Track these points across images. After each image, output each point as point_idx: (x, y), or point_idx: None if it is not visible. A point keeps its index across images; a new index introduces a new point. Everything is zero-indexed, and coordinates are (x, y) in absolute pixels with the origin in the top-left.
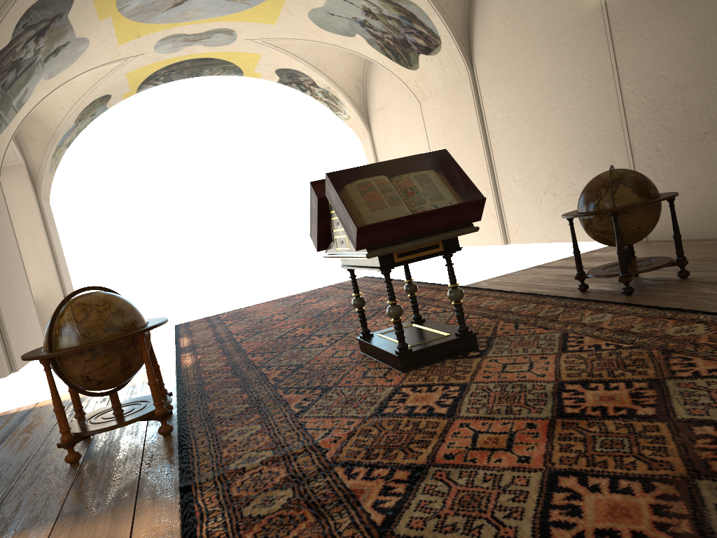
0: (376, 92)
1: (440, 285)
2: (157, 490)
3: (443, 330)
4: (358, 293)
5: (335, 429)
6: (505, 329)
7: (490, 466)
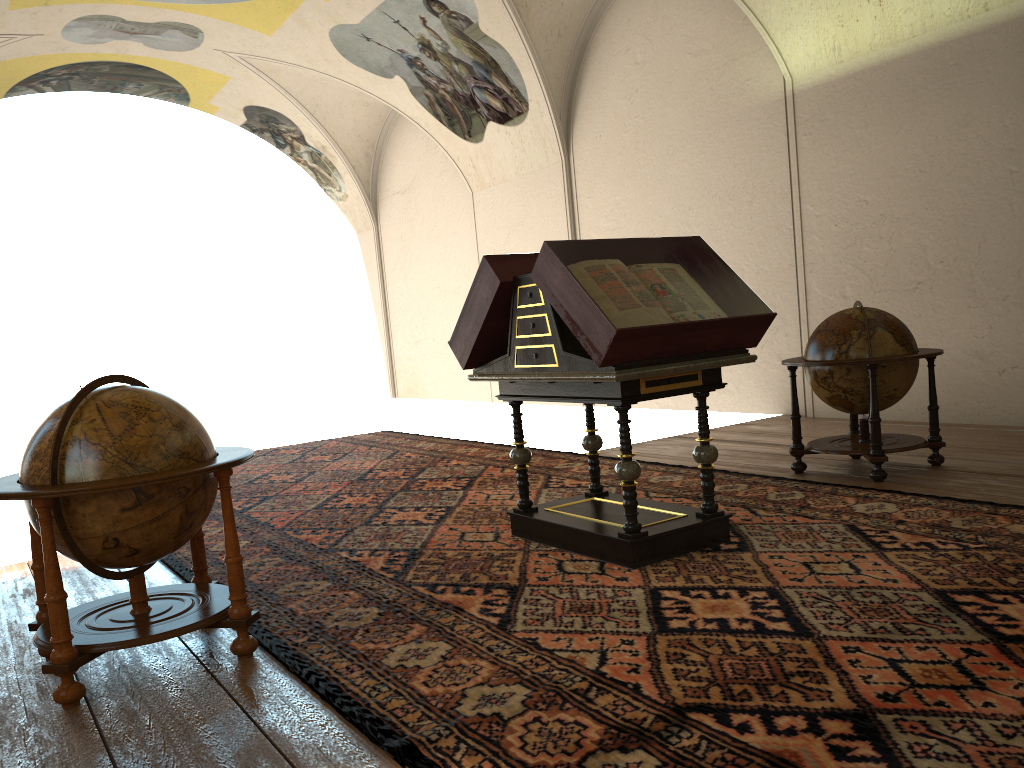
0: (396, 167)
1: (541, 450)
2: (331, 755)
3: (665, 509)
4: (523, 441)
5: (610, 651)
6: (740, 515)
7: (984, 713)
